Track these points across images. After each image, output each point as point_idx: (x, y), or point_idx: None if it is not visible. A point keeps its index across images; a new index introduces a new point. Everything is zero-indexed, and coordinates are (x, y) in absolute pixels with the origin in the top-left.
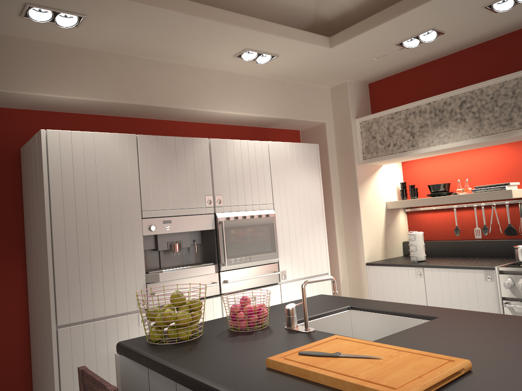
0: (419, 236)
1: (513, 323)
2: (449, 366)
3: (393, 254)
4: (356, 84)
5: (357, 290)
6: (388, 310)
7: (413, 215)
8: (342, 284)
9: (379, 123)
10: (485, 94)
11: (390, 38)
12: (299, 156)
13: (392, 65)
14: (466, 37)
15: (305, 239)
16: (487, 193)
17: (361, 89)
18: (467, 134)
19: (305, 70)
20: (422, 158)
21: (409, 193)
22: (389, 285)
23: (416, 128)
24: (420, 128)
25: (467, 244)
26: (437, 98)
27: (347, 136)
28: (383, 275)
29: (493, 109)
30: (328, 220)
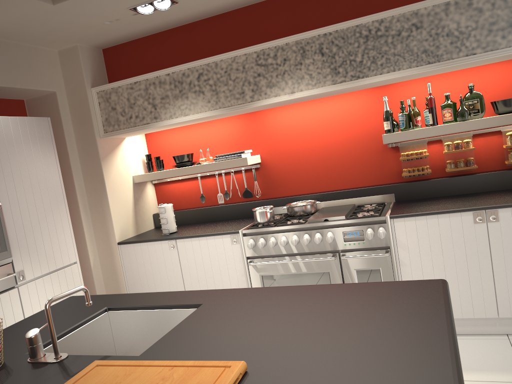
0: (169, 209)
1: (269, 297)
2: (227, 377)
3: (144, 228)
4: (88, 49)
5: (110, 272)
6: (150, 305)
7: (161, 186)
8: (94, 269)
9: (118, 94)
10: (220, 67)
11: (123, 1)
12: (27, 133)
13: (127, 31)
14: (198, 9)
15: (45, 228)
16: (226, 161)
17: (94, 55)
18: (206, 106)
19: (23, 28)
20: (166, 129)
21: (155, 164)
22: (144, 261)
23: (157, 99)
24: (162, 99)
25: (213, 209)
26: (176, 69)
27: (84, 107)
28: (136, 252)
29: (227, 82)
30: (70, 201)
